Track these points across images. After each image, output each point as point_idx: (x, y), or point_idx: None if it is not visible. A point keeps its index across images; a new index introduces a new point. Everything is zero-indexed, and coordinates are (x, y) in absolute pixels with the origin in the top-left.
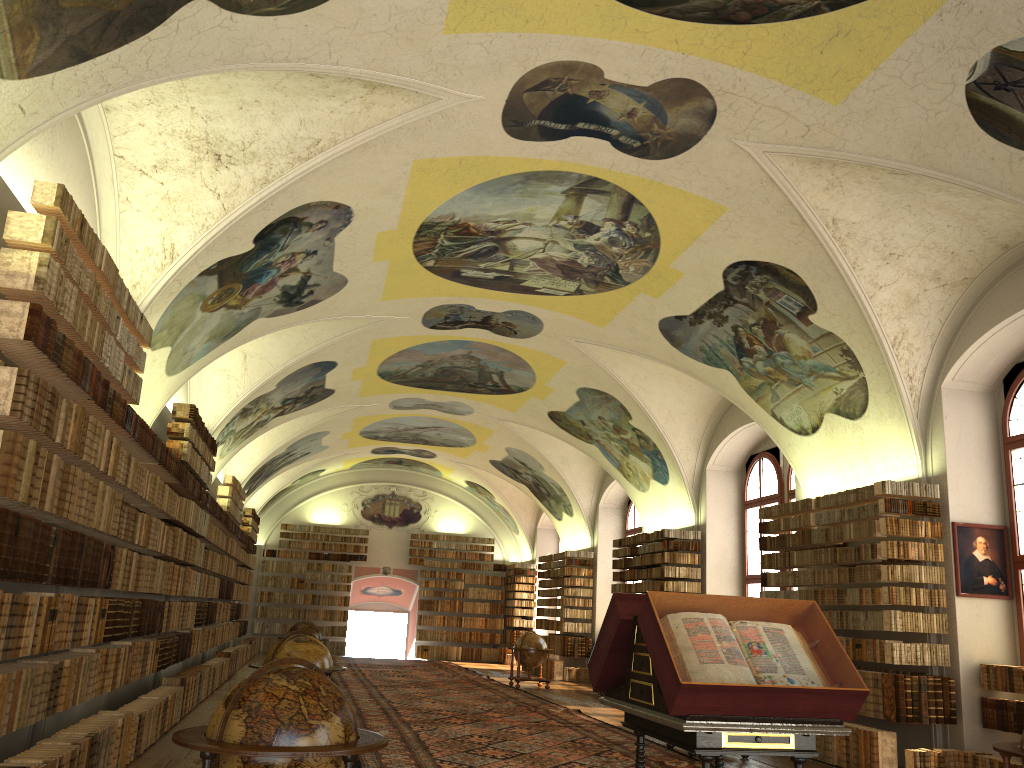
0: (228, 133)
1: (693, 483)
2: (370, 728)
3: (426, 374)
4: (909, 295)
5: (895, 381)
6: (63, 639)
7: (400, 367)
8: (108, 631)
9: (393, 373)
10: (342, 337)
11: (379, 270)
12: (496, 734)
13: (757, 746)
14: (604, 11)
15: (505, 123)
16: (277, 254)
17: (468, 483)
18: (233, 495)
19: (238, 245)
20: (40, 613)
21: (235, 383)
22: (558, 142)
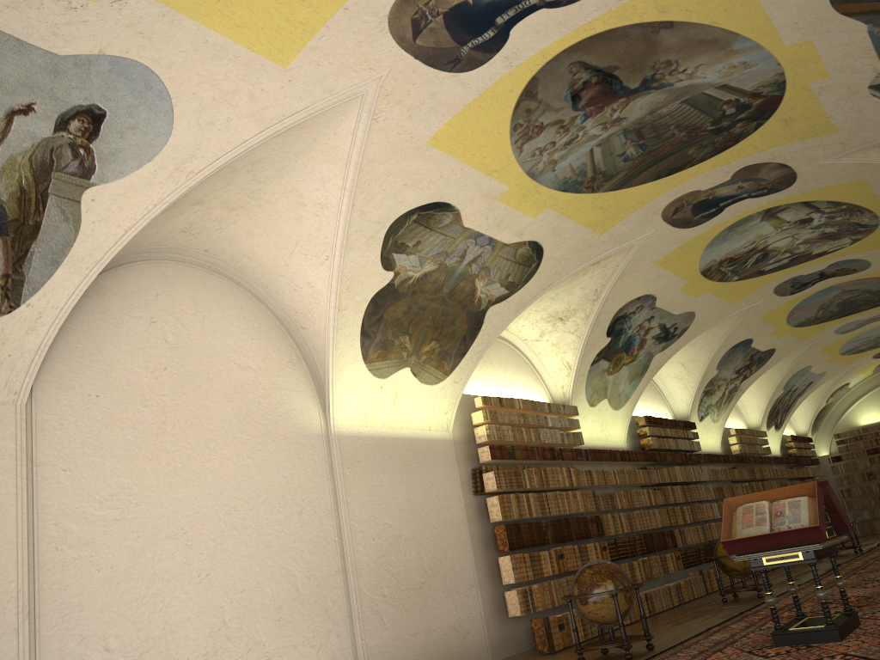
0: (557, 309)
1: None
2: None
3: (833, 310)
4: None
5: None
6: (575, 565)
7: (805, 317)
8: (613, 556)
9: (806, 321)
10: (732, 328)
11: (706, 297)
12: None
13: (782, 561)
14: (663, 182)
15: (681, 227)
16: (629, 331)
17: None
18: (743, 440)
19: (600, 343)
20: (551, 557)
21: (686, 381)
22: (721, 213)
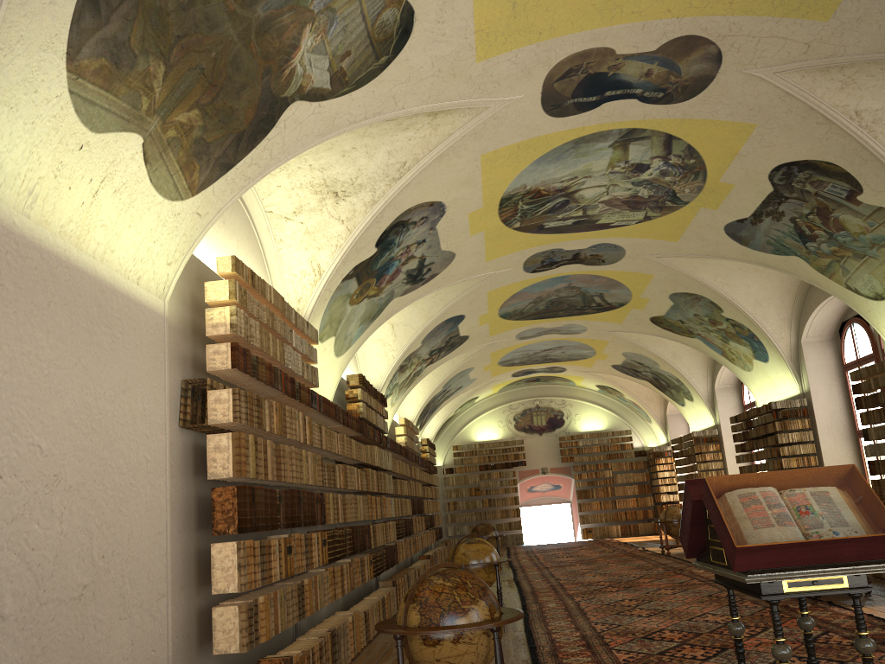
0: (339, 175)
1: (791, 357)
2: (541, 603)
3: (539, 308)
4: None
5: None
6: (300, 565)
7: (516, 307)
8: (330, 554)
9: (512, 313)
10: (463, 295)
11: (477, 240)
12: (644, 597)
13: (815, 588)
14: (600, 7)
15: (545, 109)
16: (395, 250)
17: (598, 387)
18: (408, 432)
19: (365, 252)
20: (280, 550)
21: (389, 348)
22: (593, 110)
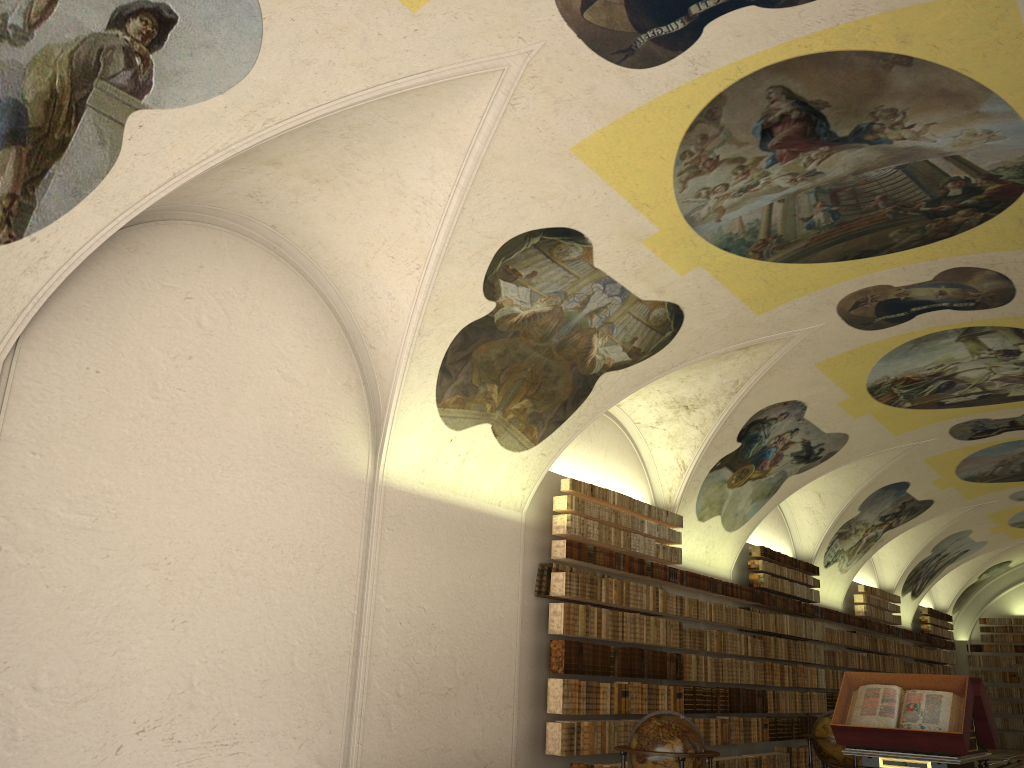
0: (684, 394)
1: None
2: None
3: (1014, 470)
4: None
5: None
6: (639, 708)
7: (979, 470)
8: (687, 706)
9: (979, 476)
10: (889, 465)
11: (867, 420)
12: None
13: (903, 767)
14: (849, 266)
15: (857, 327)
16: (765, 440)
17: None
18: (871, 601)
19: (727, 447)
20: (612, 692)
21: (819, 516)
22: (910, 321)
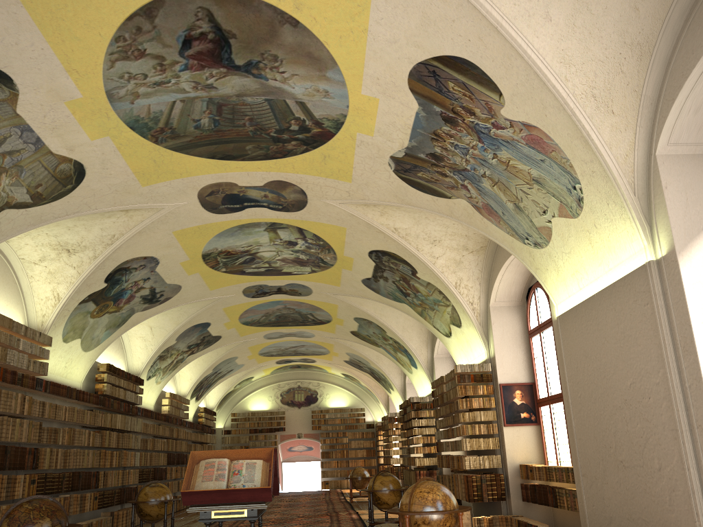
0: (69, 240)
1: (428, 367)
2: None
3: (271, 319)
4: (455, 259)
5: (463, 306)
6: None
7: (252, 318)
8: (39, 490)
9: (251, 322)
10: (201, 310)
11: (196, 277)
12: None
13: (228, 516)
14: (214, 163)
15: (207, 209)
16: (125, 284)
17: (343, 374)
18: (173, 403)
19: (96, 286)
20: None
21: (149, 343)
22: (242, 211)
